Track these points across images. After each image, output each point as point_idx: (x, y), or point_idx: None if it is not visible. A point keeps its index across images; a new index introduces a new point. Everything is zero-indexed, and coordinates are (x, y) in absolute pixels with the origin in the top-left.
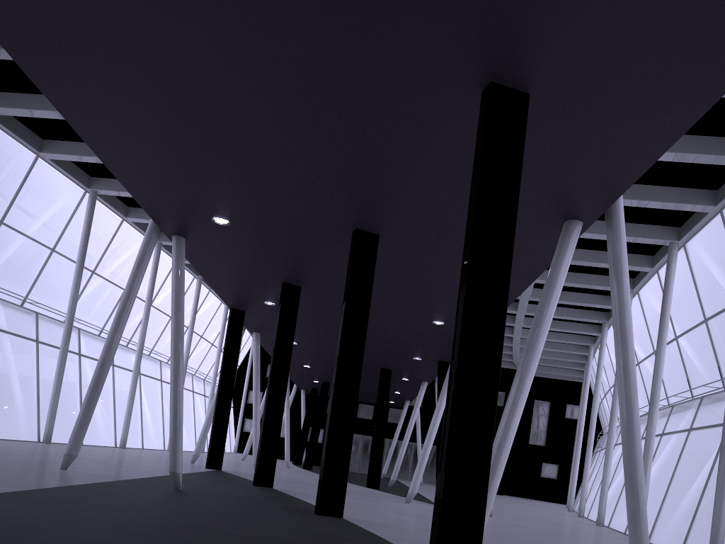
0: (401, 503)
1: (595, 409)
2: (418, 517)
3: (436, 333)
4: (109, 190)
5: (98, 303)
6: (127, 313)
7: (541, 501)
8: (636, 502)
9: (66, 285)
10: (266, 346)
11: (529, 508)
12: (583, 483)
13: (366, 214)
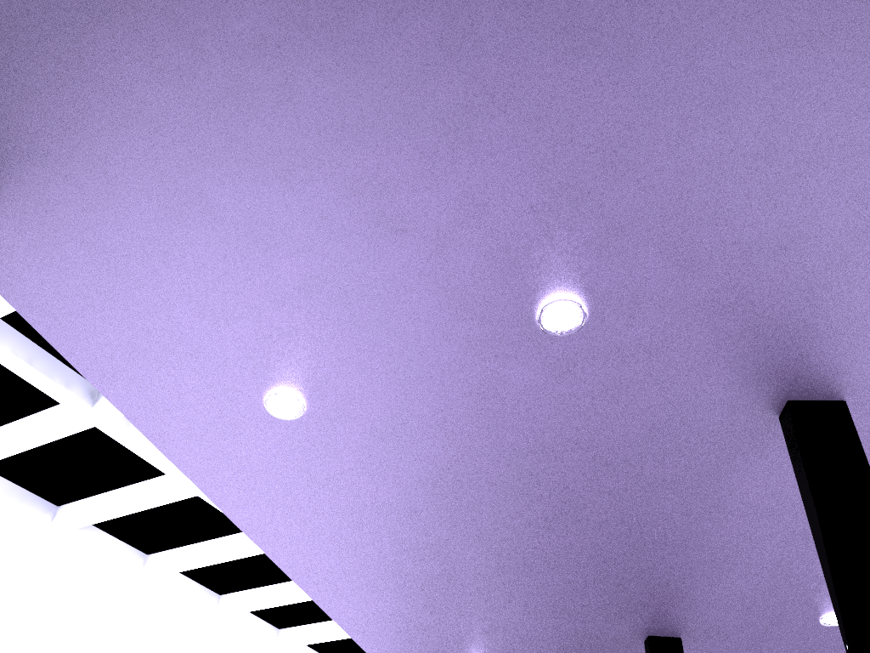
0: None
1: None
2: None
3: None
4: None
5: None
6: None
7: None
8: None
9: None
10: None
11: None
12: None
13: (657, 613)
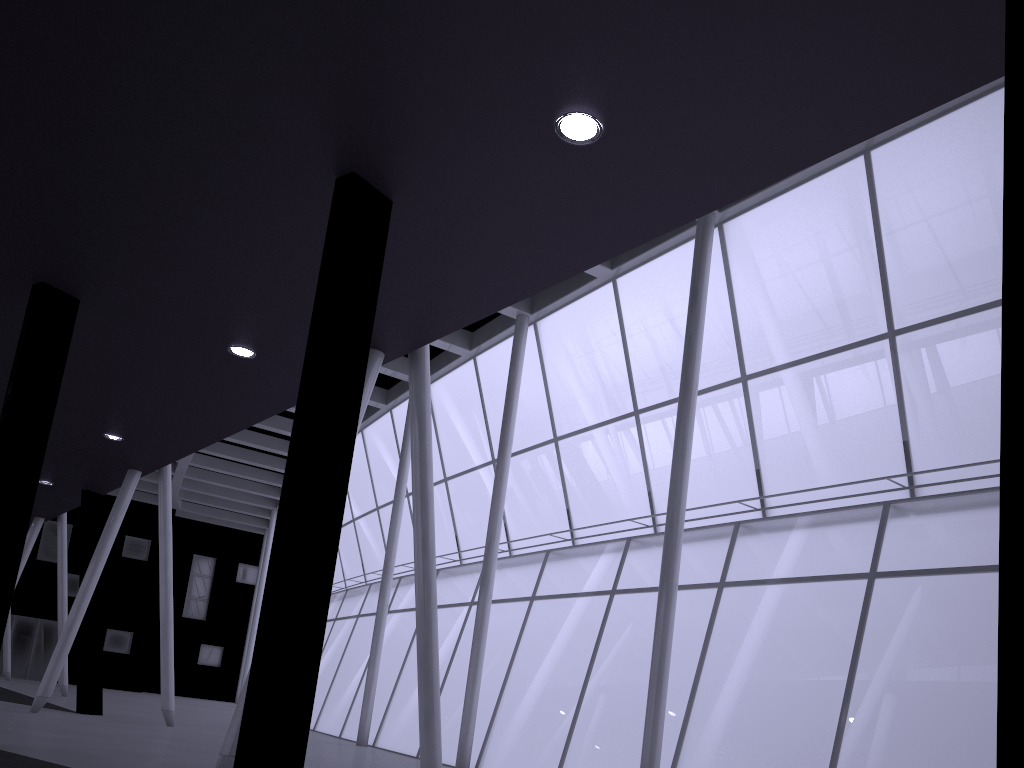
0: (27, 714)
1: None
2: (83, 734)
3: (102, 451)
4: None
5: None
6: None
7: (197, 698)
8: (432, 701)
9: None
10: None
11: (197, 710)
12: None
13: (73, 267)
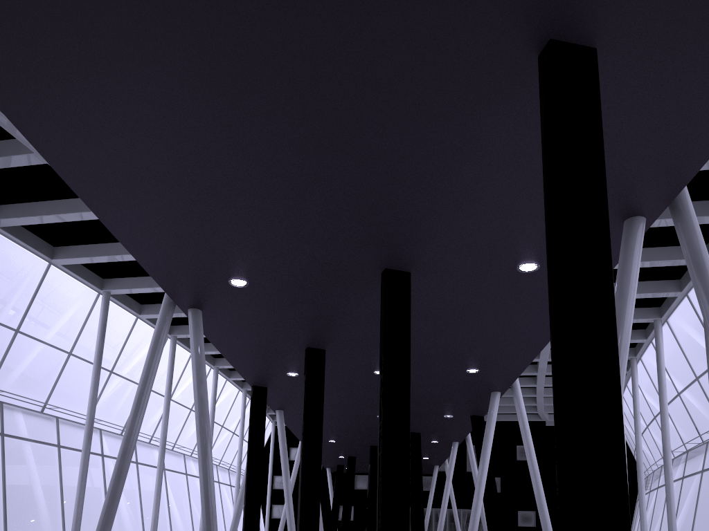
0: None
1: (640, 448)
2: None
3: (469, 383)
4: (121, 289)
5: (118, 405)
6: (146, 395)
7: None
8: None
9: (86, 390)
10: (290, 424)
11: None
12: (641, 528)
13: (396, 248)
